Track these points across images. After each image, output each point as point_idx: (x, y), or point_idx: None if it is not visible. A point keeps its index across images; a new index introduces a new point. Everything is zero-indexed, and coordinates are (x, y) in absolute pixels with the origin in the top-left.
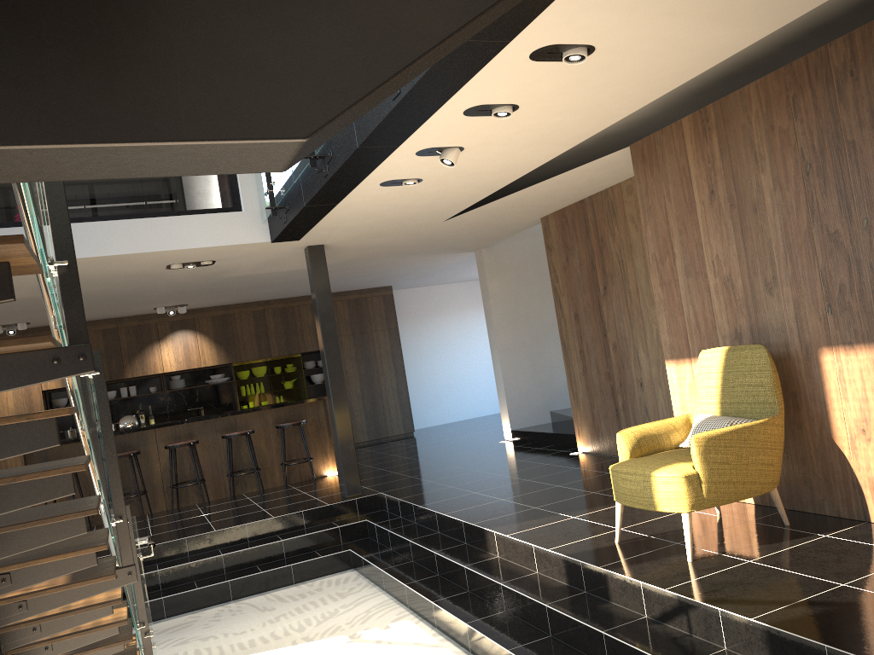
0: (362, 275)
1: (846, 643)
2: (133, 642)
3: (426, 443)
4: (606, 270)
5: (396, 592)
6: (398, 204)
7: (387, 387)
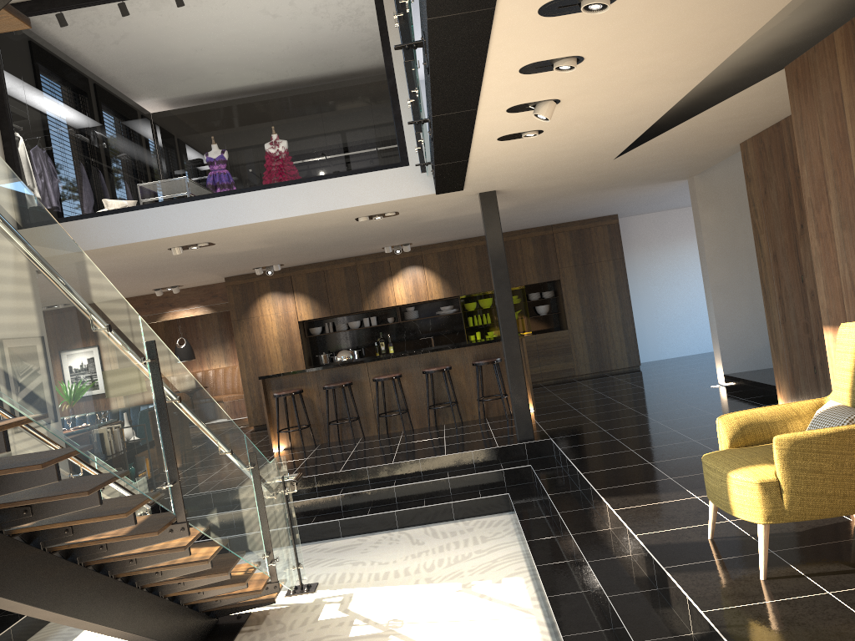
0: (571, 209)
1: None
2: (251, 570)
3: (641, 380)
4: (802, 206)
5: (524, 546)
6: (539, 152)
7: (611, 320)
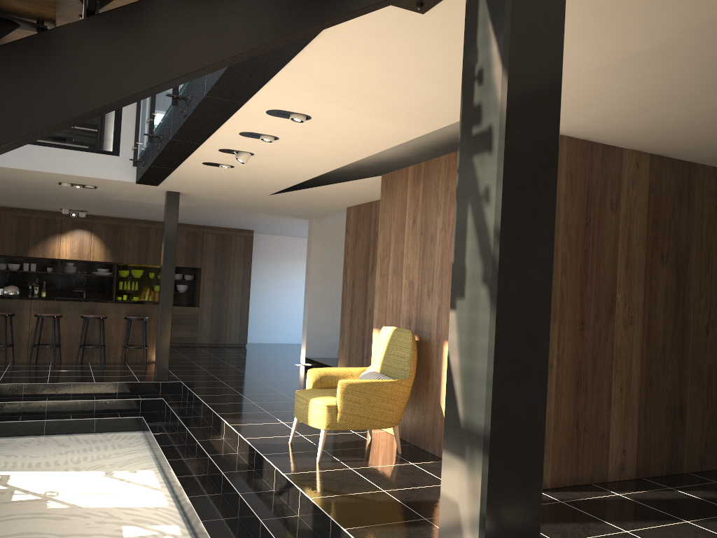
0: (224, 218)
1: (343, 519)
2: None
3: (247, 354)
4: (375, 256)
5: (155, 451)
6: (224, 177)
7: (233, 306)
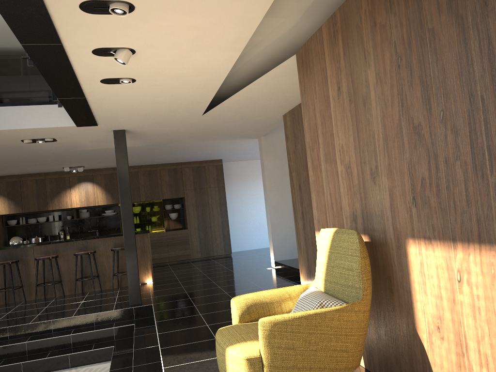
0: (189, 152)
1: None
2: None
3: (229, 263)
4: None
5: None
6: (142, 100)
7: (215, 224)
